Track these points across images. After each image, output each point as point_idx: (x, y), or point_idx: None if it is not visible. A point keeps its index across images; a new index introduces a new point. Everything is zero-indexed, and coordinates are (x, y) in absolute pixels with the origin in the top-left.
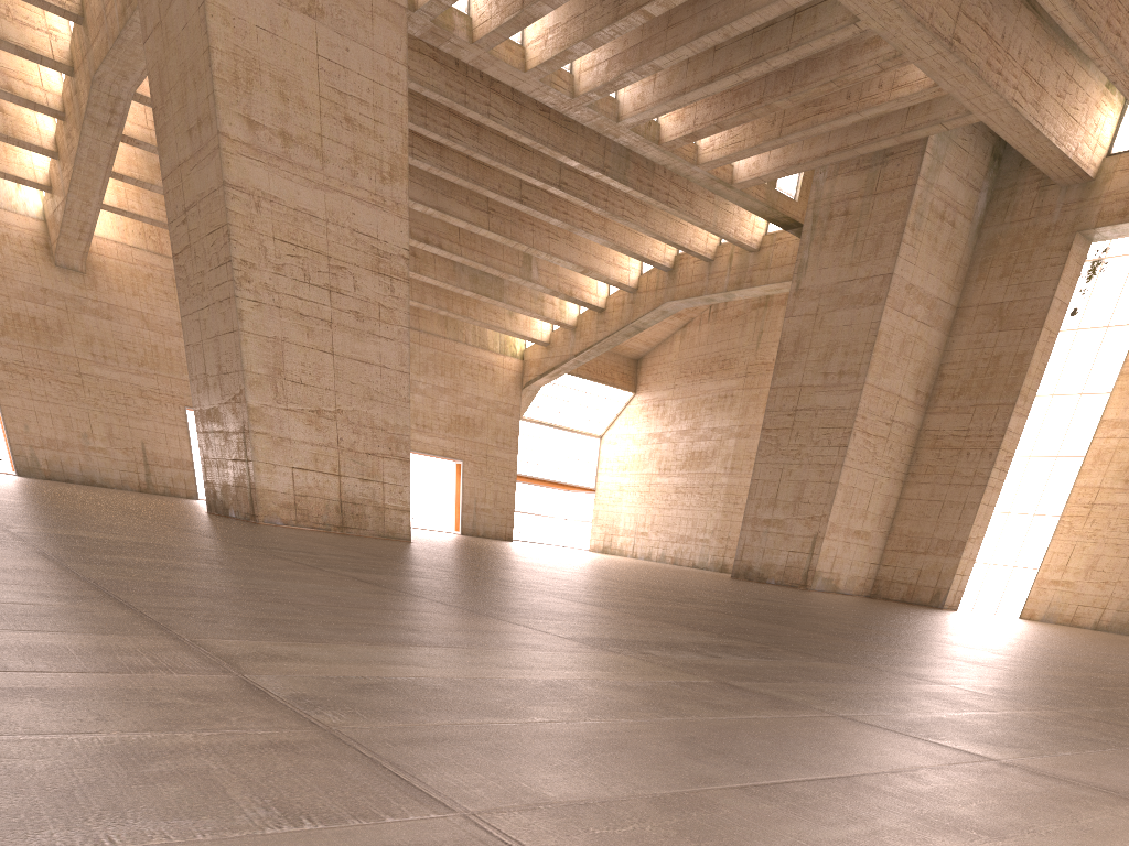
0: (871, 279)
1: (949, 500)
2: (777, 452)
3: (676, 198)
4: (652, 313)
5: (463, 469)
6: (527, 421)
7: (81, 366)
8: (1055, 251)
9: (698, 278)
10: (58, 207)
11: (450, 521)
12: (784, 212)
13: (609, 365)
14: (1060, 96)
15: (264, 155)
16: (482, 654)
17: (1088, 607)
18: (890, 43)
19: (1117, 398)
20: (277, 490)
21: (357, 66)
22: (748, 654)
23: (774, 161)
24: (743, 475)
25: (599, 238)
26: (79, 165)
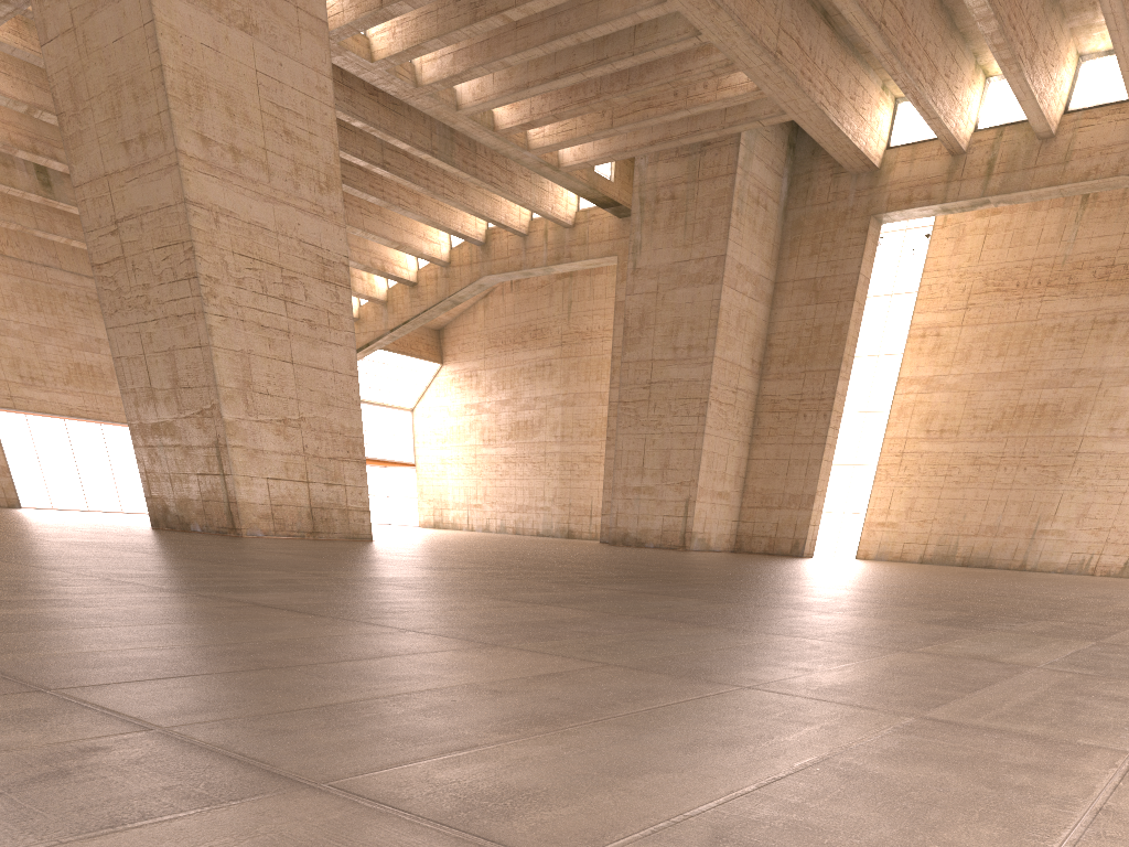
0: (706, 259)
1: (794, 458)
2: (638, 423)
3: (498, 178)
4: (469, 287)
5: None
6: None
7: None
8: (855, 232)
9: (514, 252)
10: None
11: None
12: (604, 192)
13: (413, 336)
14: (852, 98)
15: (218, 171)
16: (985, 641)
17: (913, 544)
18: (725, 54)
19: (909, 358)
20: (255, 502)
21: (291, 80)
22: (1004, 621)
23: (600, 147)
24: (575, 442)
25: (415, 215)
26: None
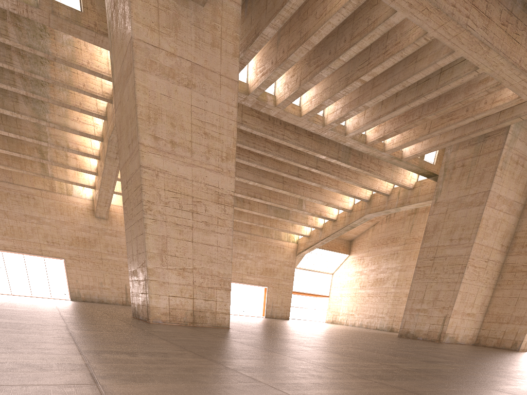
0: (477, 194)
1: (522, 297)
2: (424, 277)
3: (372, 168)
4: (359, 220)
5: (267, 290)
6: (298, 268)
7: (102, 255)
8: None
9: (382, 203)
10: (97, 194)
11: (260, 312)
12: (428, 169)
13: (337, 243)
14: None
15: (161, 152)
16: None
17: None
18: (495, 78)
19: None
20: (160, 307)
21: (211, 109)
22: None
23: (424, 146)
24: (402, 287)
25: (334, 189)
26: (104, 176)
